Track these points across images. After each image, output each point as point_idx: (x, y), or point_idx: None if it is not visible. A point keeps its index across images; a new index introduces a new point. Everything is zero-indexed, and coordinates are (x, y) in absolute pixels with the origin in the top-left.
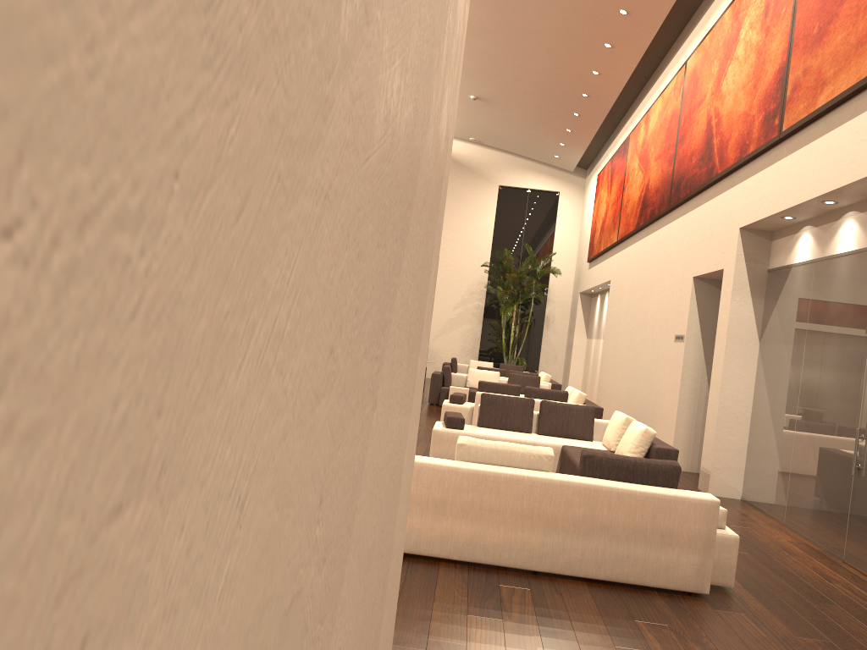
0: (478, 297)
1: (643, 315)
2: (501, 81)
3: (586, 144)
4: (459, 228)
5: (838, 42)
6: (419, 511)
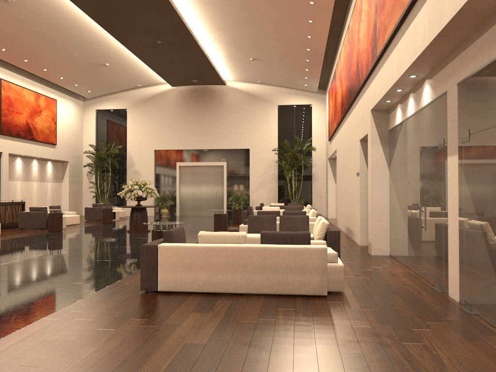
0: (274, 168)
1: (347, 165)
2: (263, 48)
3: (318, 76)
4: (258, 132)
5: (388, 6)
6: (179, 270)
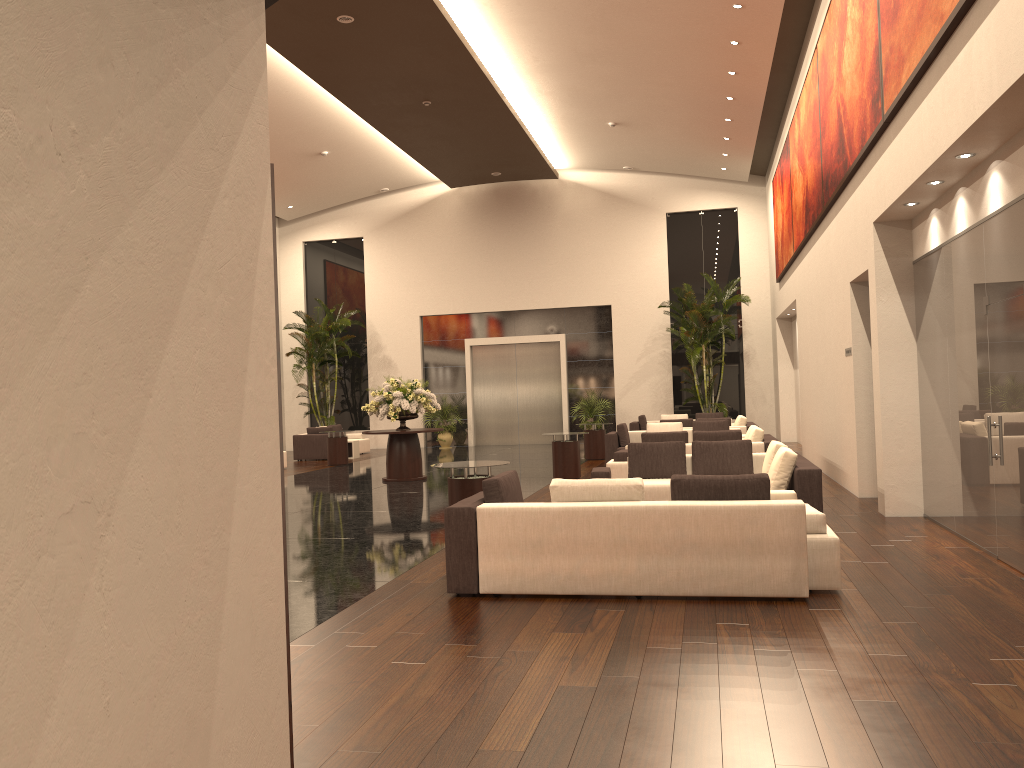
0: (663, 343)
1: (821, 333)
2: (635, 101)
3: (751, 149)
4: (628, 270)
5: (907, 16)
6: (519, 553)
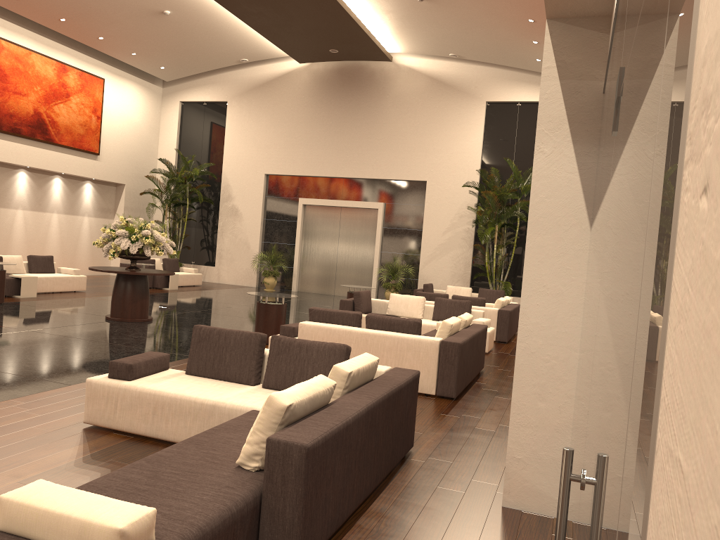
0: (468, 220)
1: None
2: None
3: None
4: (446, 151)
5: None
6: None
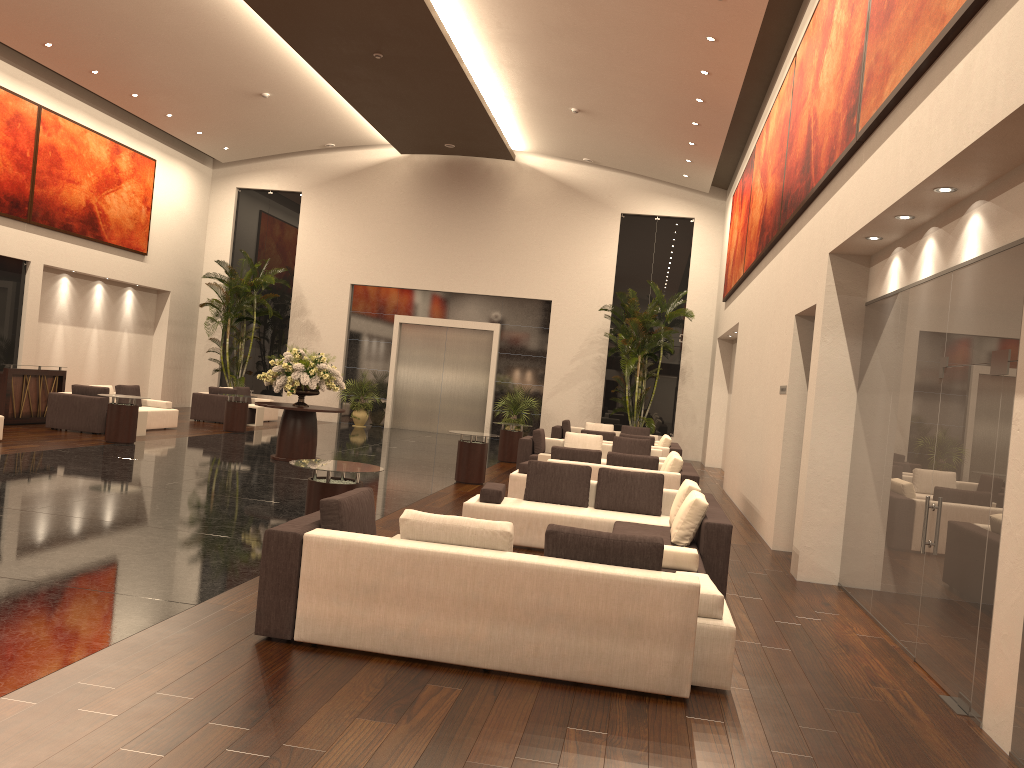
0: (599, 347)
1: (759, 363)
2: (601, 89)
3: (715, 159)
4: (574, 266)
5: (900, 19)
6: (348, 598)
